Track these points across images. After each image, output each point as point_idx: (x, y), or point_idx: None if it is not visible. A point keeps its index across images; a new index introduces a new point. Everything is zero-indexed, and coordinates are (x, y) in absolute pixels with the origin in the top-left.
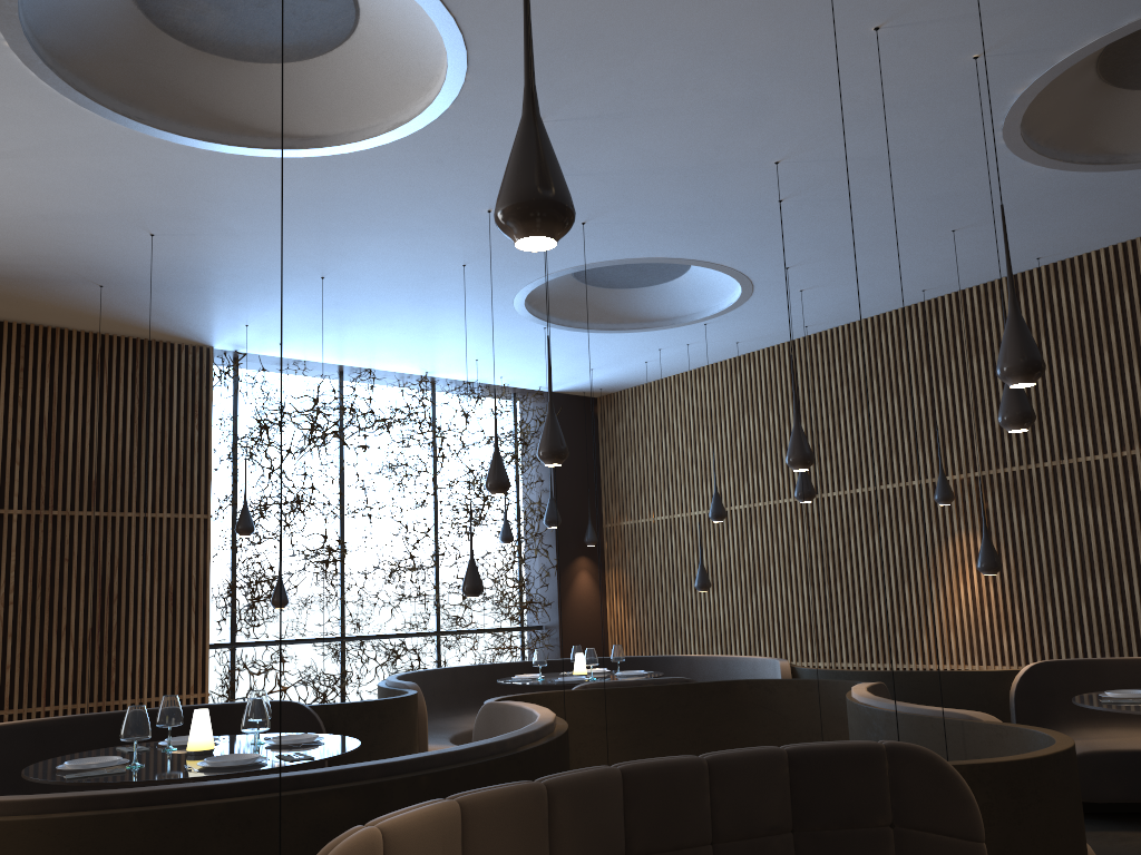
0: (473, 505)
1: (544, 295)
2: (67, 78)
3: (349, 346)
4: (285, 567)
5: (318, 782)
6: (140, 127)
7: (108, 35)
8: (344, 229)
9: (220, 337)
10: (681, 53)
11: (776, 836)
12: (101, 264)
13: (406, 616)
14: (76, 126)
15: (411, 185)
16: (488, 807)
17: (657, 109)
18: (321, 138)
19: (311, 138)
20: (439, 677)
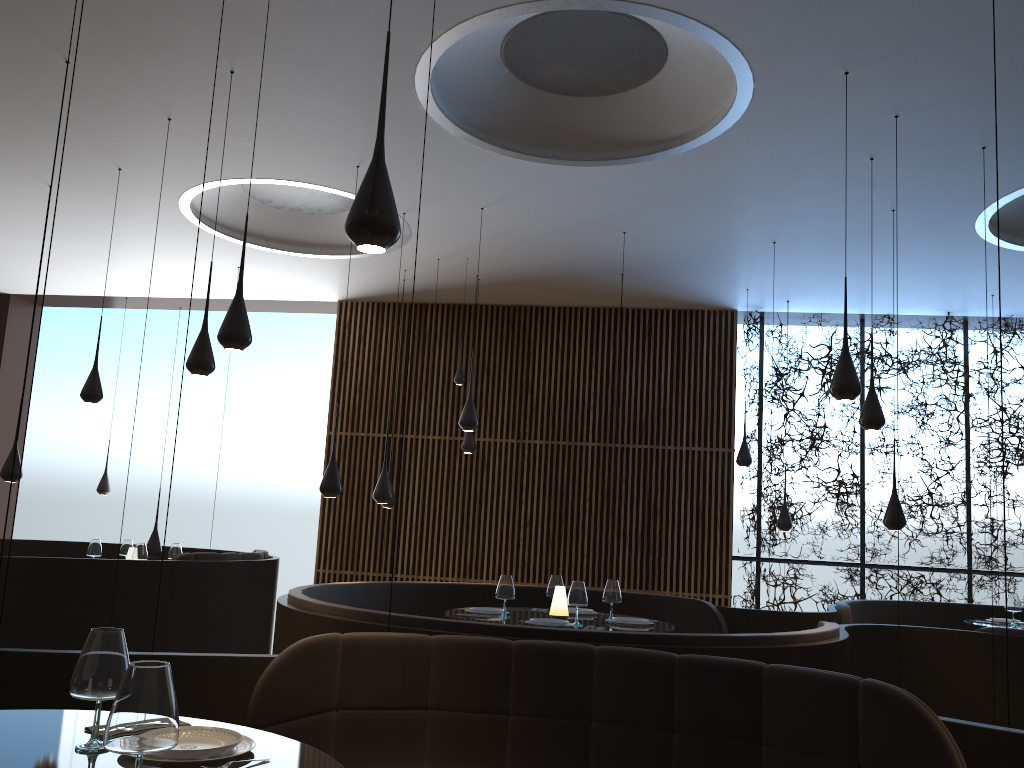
0: (1015, 445)
1: (1023, 222)
2: (497, 143)
3: (849, 297)
4: (807, 496)
5: (498, 632)
6: (558, 162)
7: (513, 107)
8: (757, 201)
9: (734, 301)
10: None
11: (739, 743)
12: (609, 259)
13: (932, 551)
14: (523, 171)
15: (780, 154)
16: (453, 647)
17: (959, 25)
18: (683, 136)
19: (677, 138)
20: (925, 610)
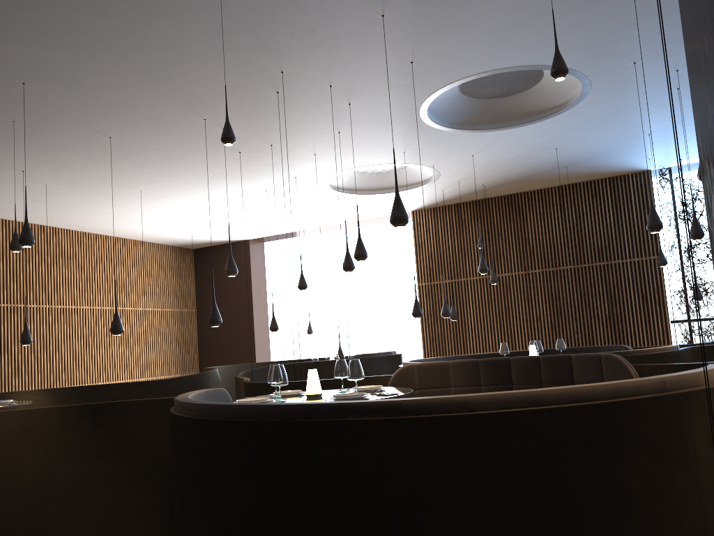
0: None
1: None
2: (469, 128)
3: None
4: None
5: None
6: (503, 129)
7: (473, 110)
8: (624, 119)
9: (645, 166)
10: (648, 21)
11: (566, 384)
12: (554, 162)
13: None
14: (487, 136)
15: (622, 99)
16: (457, 364)
17: (680, 33)
18: (565, 103)
19: (562, 104)
20: None
